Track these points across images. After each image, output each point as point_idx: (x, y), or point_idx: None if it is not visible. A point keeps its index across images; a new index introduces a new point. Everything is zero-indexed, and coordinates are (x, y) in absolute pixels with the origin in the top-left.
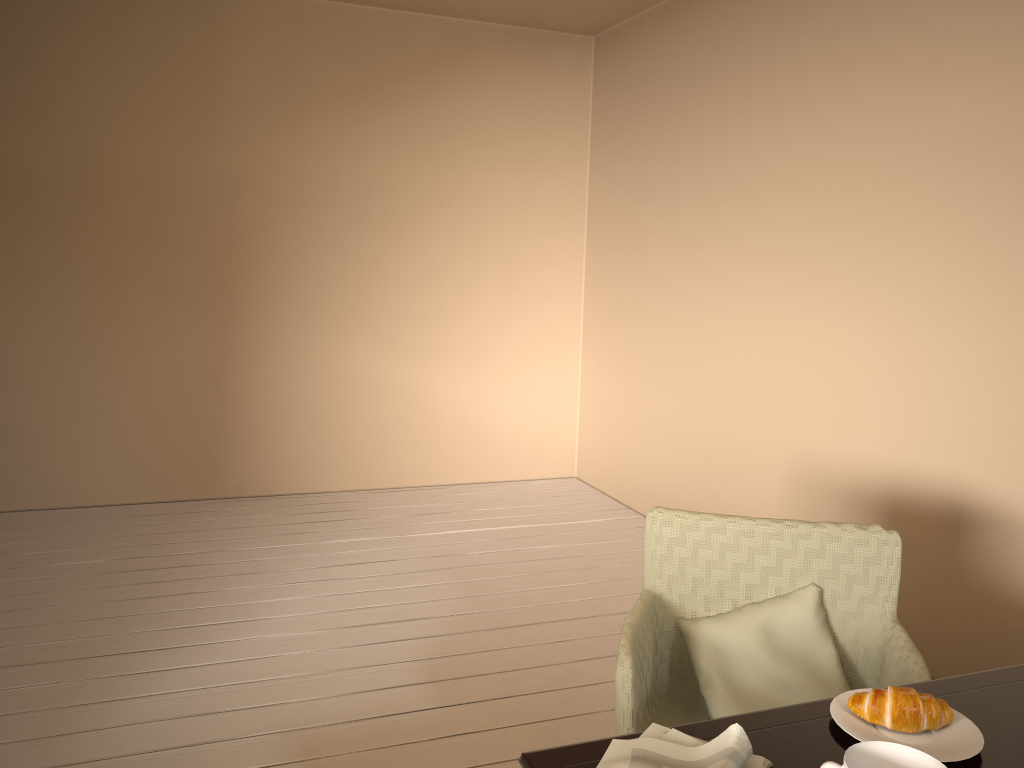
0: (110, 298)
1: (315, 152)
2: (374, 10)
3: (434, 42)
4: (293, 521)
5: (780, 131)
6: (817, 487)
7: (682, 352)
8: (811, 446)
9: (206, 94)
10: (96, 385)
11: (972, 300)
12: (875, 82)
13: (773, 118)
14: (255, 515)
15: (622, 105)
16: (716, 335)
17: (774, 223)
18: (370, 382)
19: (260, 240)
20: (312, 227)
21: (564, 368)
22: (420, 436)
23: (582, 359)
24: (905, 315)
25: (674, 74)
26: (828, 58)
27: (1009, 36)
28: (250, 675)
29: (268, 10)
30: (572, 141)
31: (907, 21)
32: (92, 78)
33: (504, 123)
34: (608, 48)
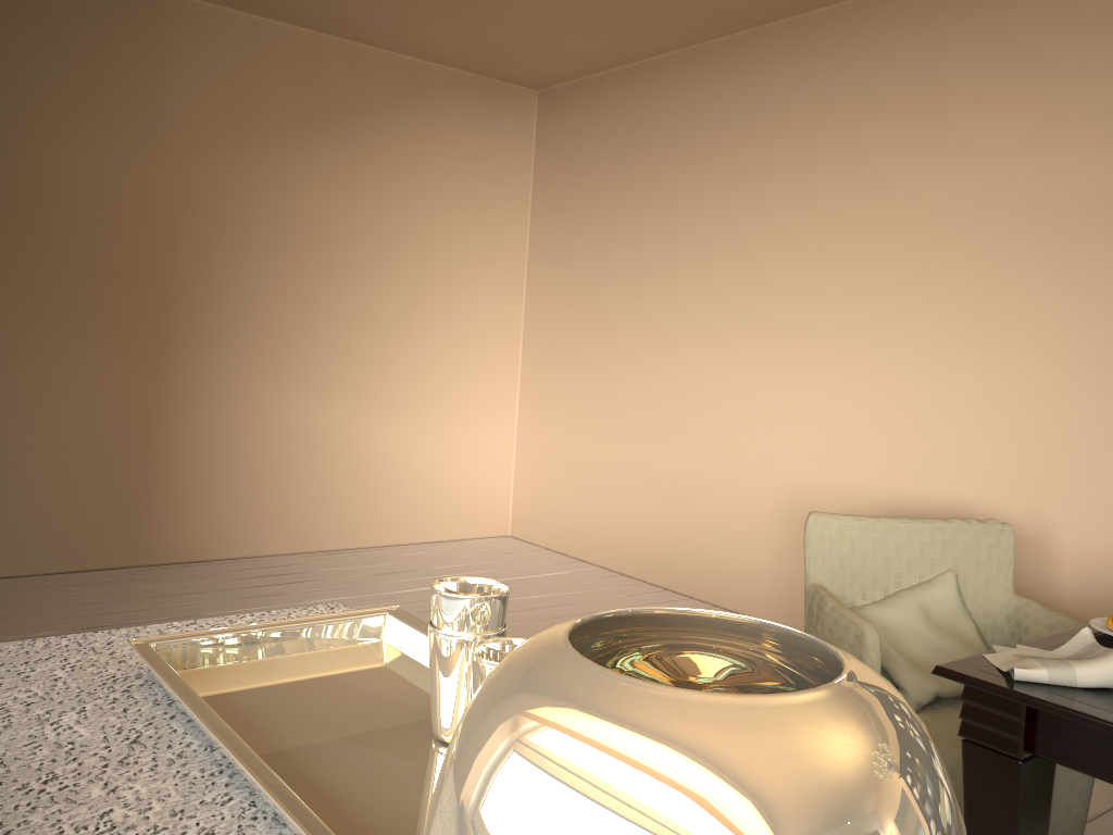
0: (25, 331)
1: (264, 182)
2: (330, 38)
3: (388, 79)
4: (247, 585)
5: (767, 195)
6: None
7: (651, 402)
8: (804, 483)
9: (149, 108)
10: (2, 433)
11: (970, 347)
12: (870, 157)
13: (759, 183)
14: (198, 581)
15: (575, 160)
16: (693, 384)
17: (761, 279)
18: (311, 434)
19: (200, 274)
20: (257, 263)
21: (501, 422)
22: (360, 493)
23: (519, 413)
24: (903, 361)
25: (641, 135)
26: (820, 133)
27: (1001, 128)
28: None
29: (221, 25)
30: (515, 192)
31: (902, 107)
32: (18, 76)
33: (453, 168)
34: (556, 103)
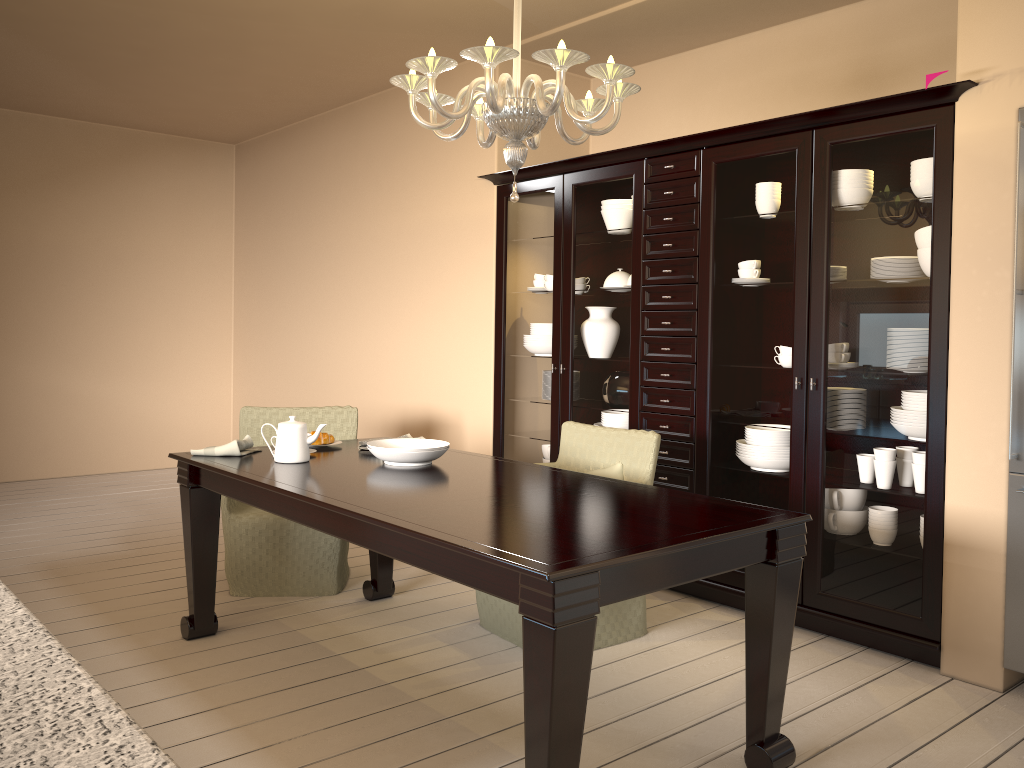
0: None
1: (16, 222)
2: (63, 120)
3: (112, 144)
4: (5, 494)
5: (344, 219)
6: (370, 429)
7: (297, 359)
8: (366, 405)
9: None
10: None
11: (429, 312)
12: (386, 195)
13: (340, 211)
14: None
15: (255, 194)
16: (316, 346)
17: (343, 274)
18: (64, 394)
19: None
20: (14, 277)
21: (220, 382)
22: (106, 435)
23: (234, 375)
24: (403, 323)
25: (286, 177)
26: (365, 179)
27: (436, 178)
28: (1, 550)
29: None
30: (221, 217)
31: (397, 164)
32: None
33: (168, 203)
34: (245, 154)
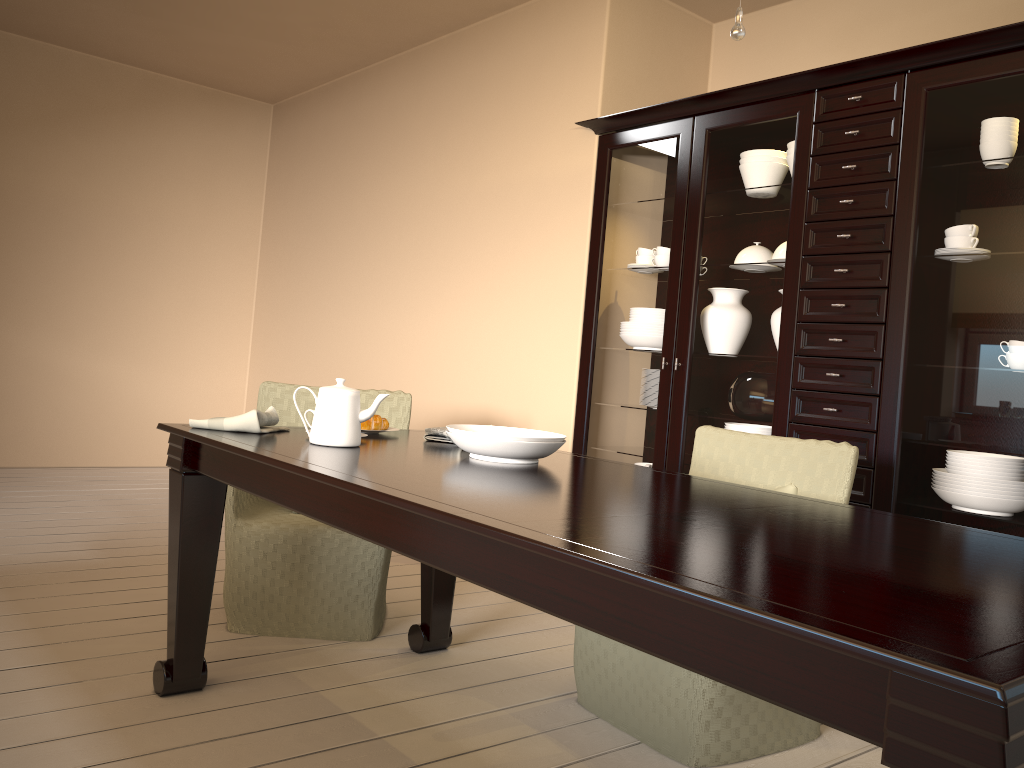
0: None
1: (15, 165)
2: (80, 54)
3: (133, 89)
4: None
5: (396, 183)
6: None
7: (326, 349)
8: None
9: None
10: None
11: (496, 292)
12: (451, 153)
13: (393, 174)
14: None
15: (292, 159)
16: (350, 333)
17: (391, 248)
18: (52, 370)
19: None
20: (6, 229)
21: (234, 372)
22: (97, 422)
23: (250, 365)
24: (462, 305)
25: (330, 138)
26: (426, 135)
27: (517, 130)
28: None
29: None
30: (250, 185)
31: (469, 115)
32: None
33: (192, 163)
34: (283, 115)
